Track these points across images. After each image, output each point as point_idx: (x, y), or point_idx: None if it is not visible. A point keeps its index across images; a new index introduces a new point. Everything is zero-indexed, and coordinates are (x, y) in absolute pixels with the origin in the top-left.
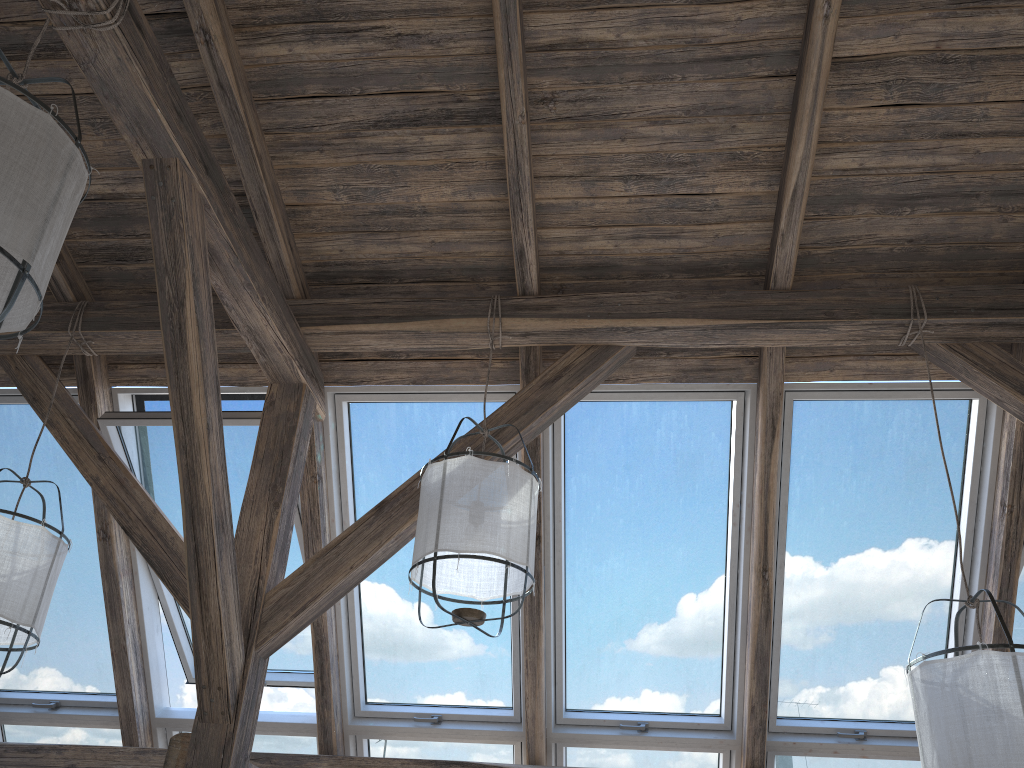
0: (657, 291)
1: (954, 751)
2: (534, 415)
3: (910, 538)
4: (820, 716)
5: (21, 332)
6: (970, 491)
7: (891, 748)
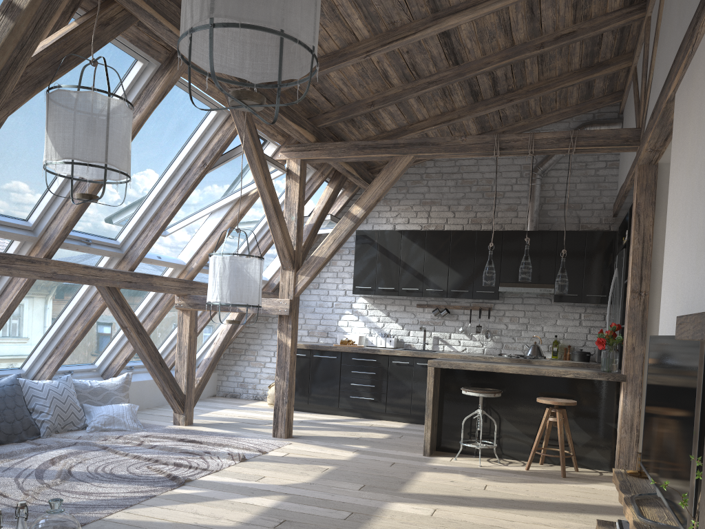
0: (174, 4)
1: (237, 292)
2: (95, 48)
3: (157, 158)
4: (73, 229)
5: (208, 74)
6: (191, 148)
7: (100, 250)
